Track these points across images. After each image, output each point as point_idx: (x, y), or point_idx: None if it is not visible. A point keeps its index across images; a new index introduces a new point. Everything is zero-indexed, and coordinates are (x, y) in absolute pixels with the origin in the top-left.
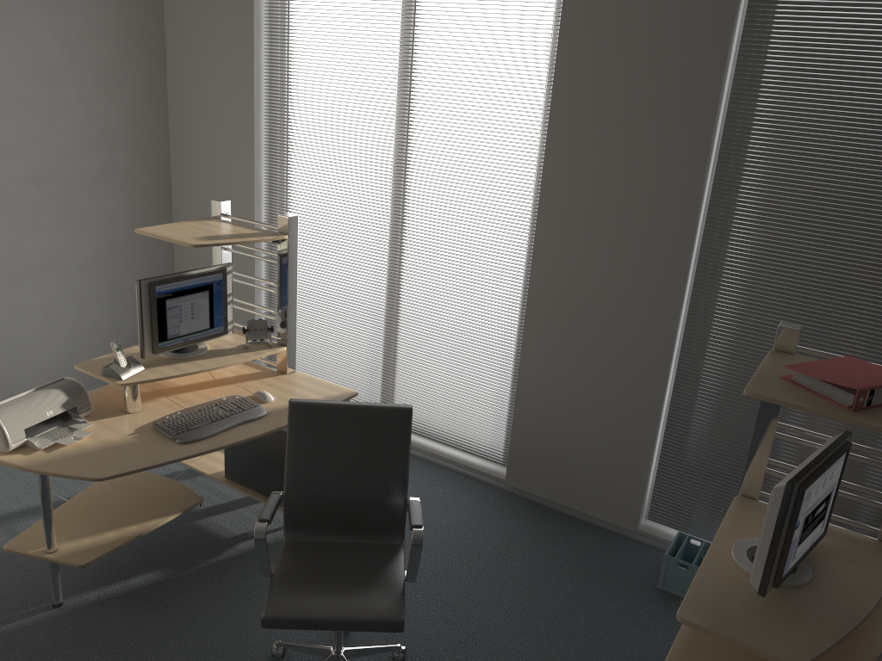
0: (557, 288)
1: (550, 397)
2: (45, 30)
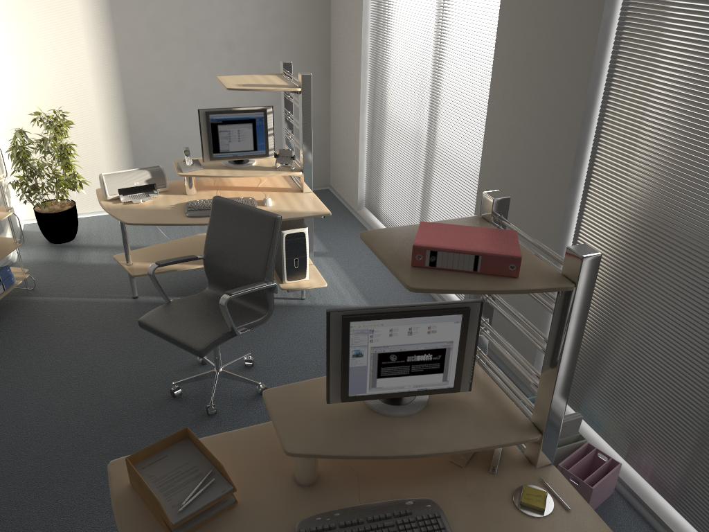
0: (497, 156)
1: None
2: None
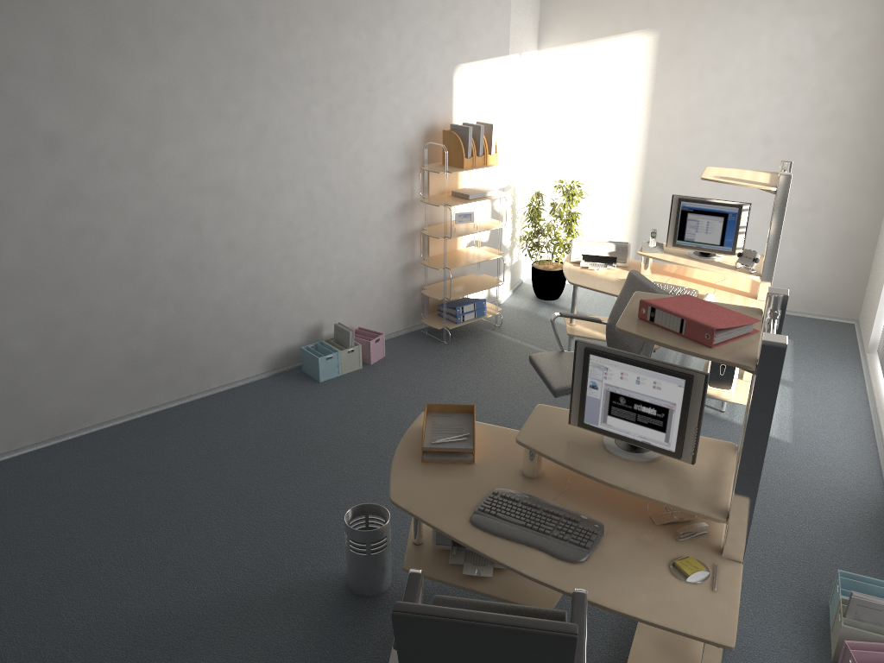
0: None
1: None
2: (803, 33)
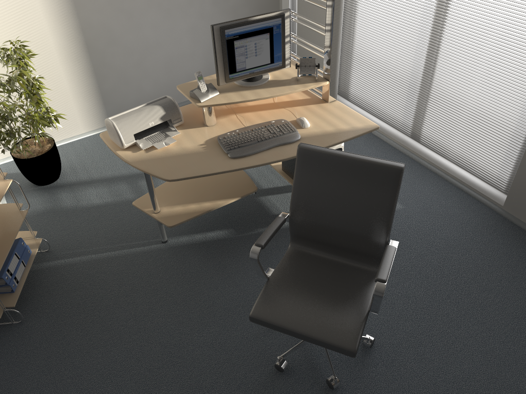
0: None
1: None
2: None
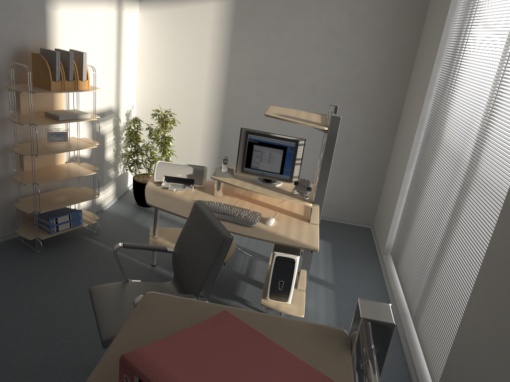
0: (505, 248)
1: (469, 356)
2: (341, 10)
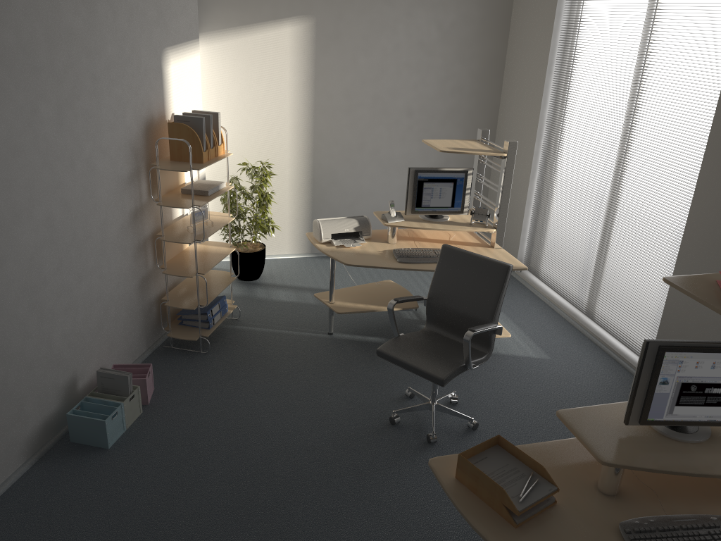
0: (706, 224)
1: (687, 314)
2: (430, 22)
